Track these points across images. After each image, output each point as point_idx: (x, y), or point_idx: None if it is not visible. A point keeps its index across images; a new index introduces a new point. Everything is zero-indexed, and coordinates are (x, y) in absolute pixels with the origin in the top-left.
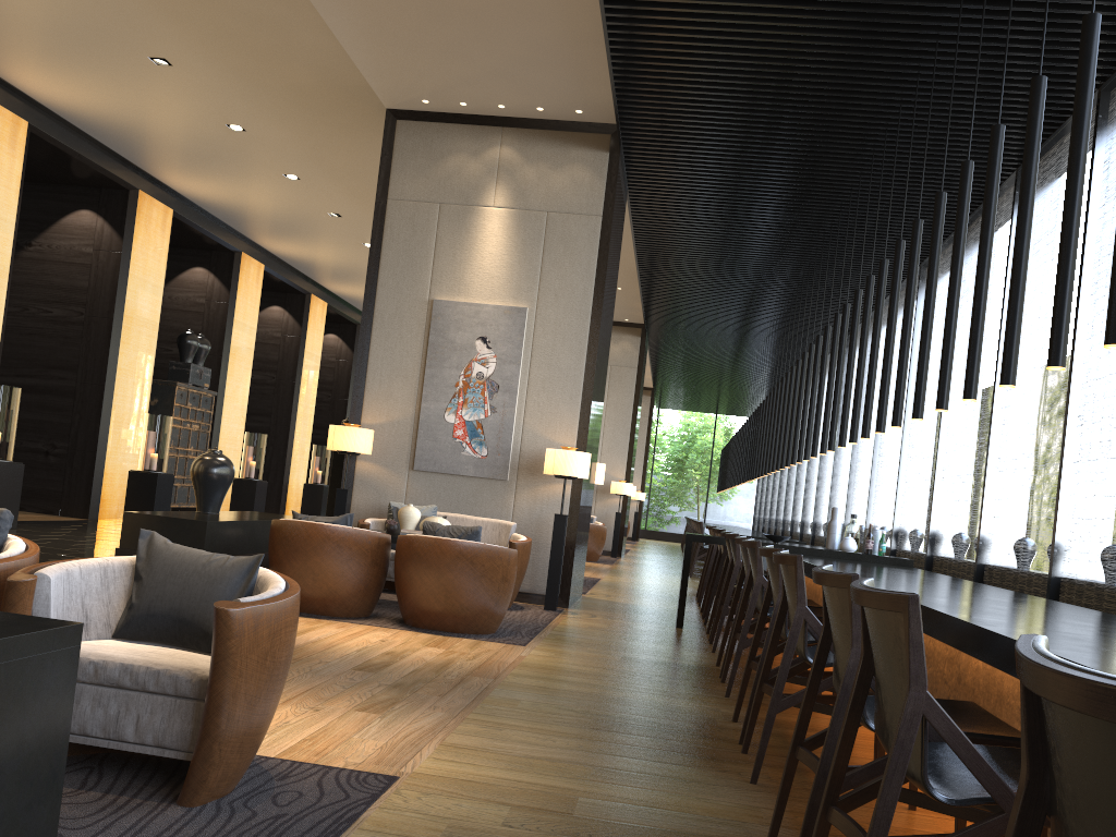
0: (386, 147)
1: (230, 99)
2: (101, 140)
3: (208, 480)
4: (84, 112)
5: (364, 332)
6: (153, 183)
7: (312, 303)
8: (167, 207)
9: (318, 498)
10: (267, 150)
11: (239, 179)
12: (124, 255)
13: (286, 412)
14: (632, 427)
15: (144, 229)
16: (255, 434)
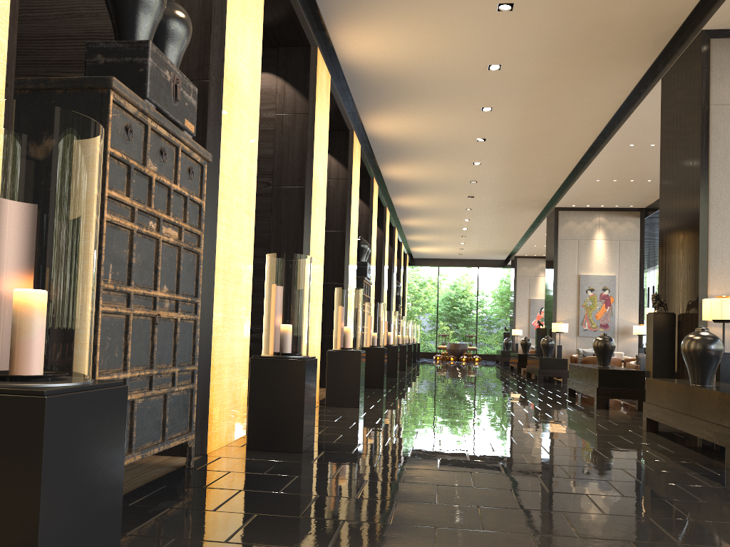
0: (704, 62)
1: (524, 40)
2: (354, 90)
3: (714, 356)
4: (368, 65)
5: (702, 218)
6: (356, 125)
7: (386, 213)
8: (359, 144)
9: (403, 355)
10: (495, 86)
11: (435, 115)
12: (349, 181)
13: (376, 294)
14: (640, 284)
15: (354, 161)
16: (392, 311)
